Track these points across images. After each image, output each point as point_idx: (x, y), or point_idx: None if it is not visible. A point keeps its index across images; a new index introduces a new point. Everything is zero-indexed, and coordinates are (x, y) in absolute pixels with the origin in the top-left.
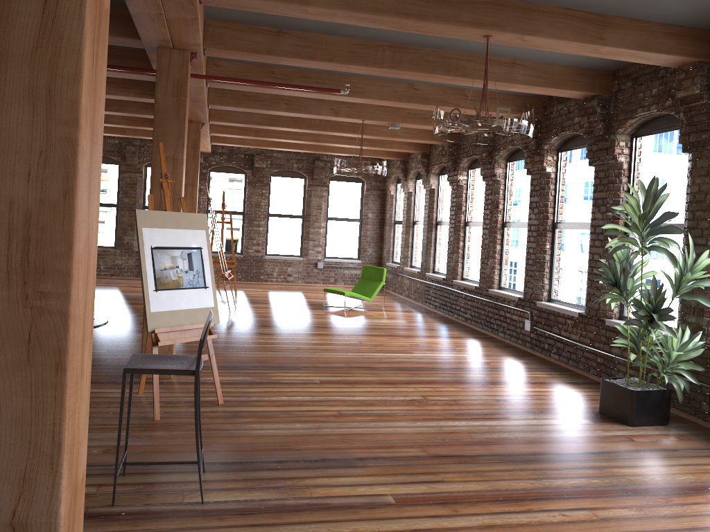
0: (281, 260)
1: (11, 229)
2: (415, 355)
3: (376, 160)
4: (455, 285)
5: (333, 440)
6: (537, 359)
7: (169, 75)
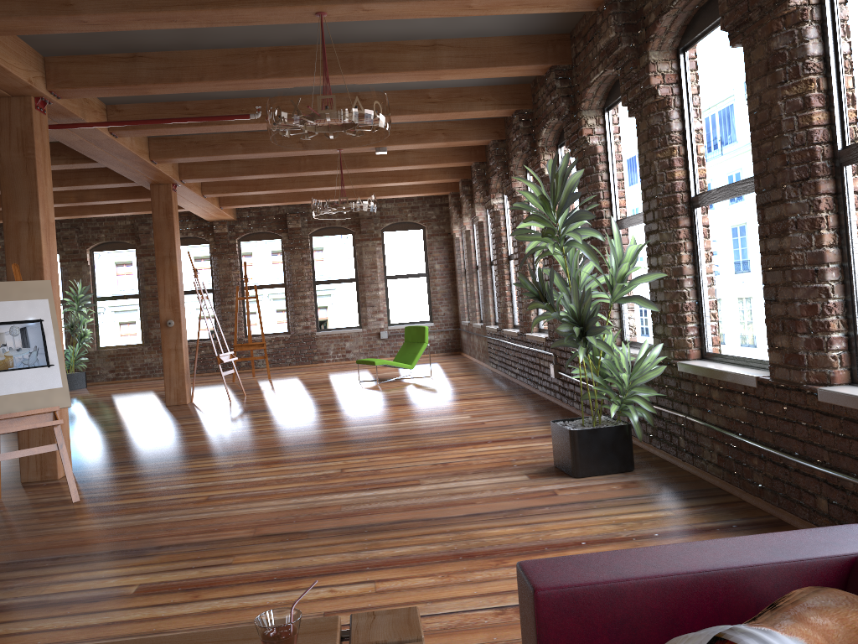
0: (336, 334)
1: None
2: (400, 423)
3: (355, 194)
4: (505, 335)
5: (156, 529)
6: (558, 411)
7: (11, 128)
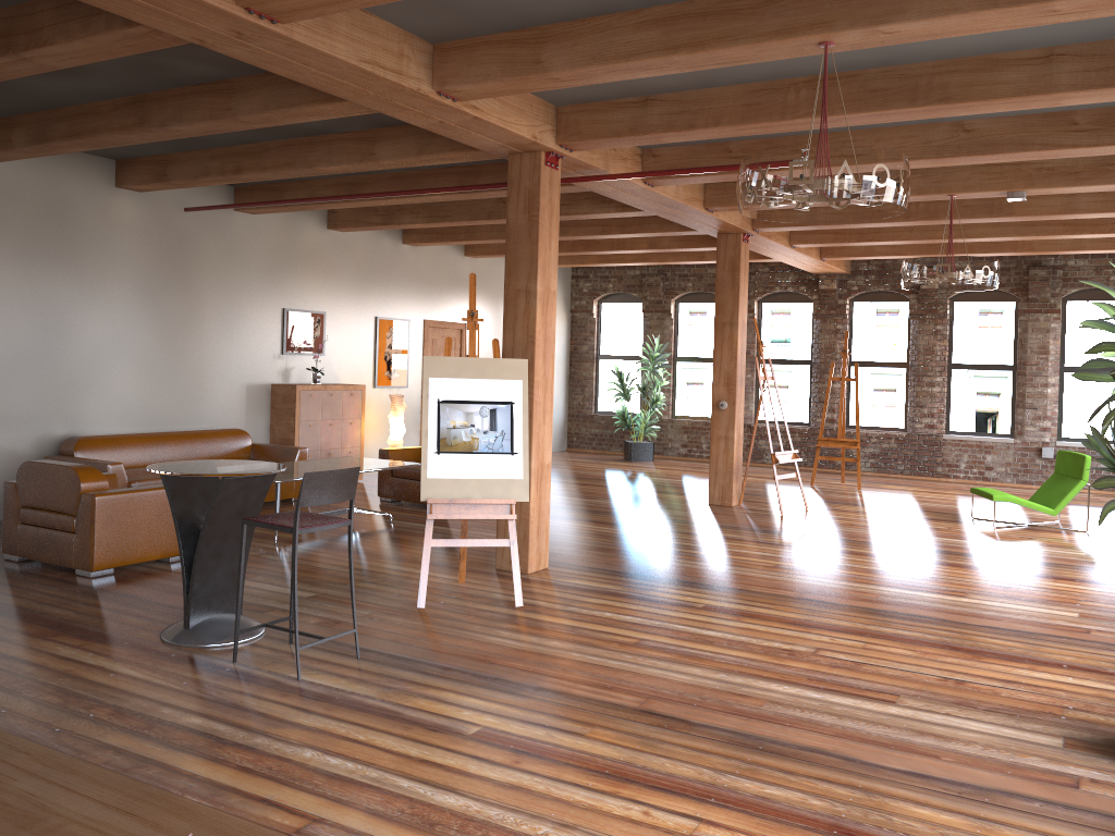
0: (972, 441)
1: None
2: (962, 599)
3: (961, 260)
4: None
5: (555, 665)
6: None
7: (520, 187)
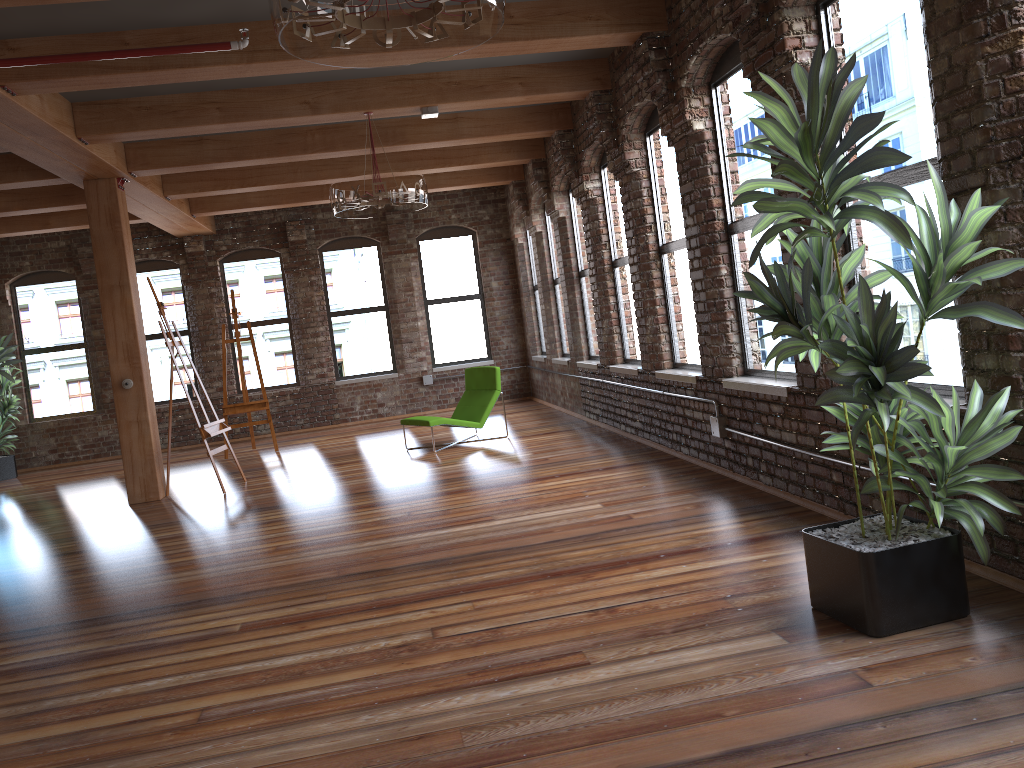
0: (362, 383)
1: None
2: (496, 523)
3: (396, 177)
4: (613, 373)
5: None
6: (736, 489)
7: None
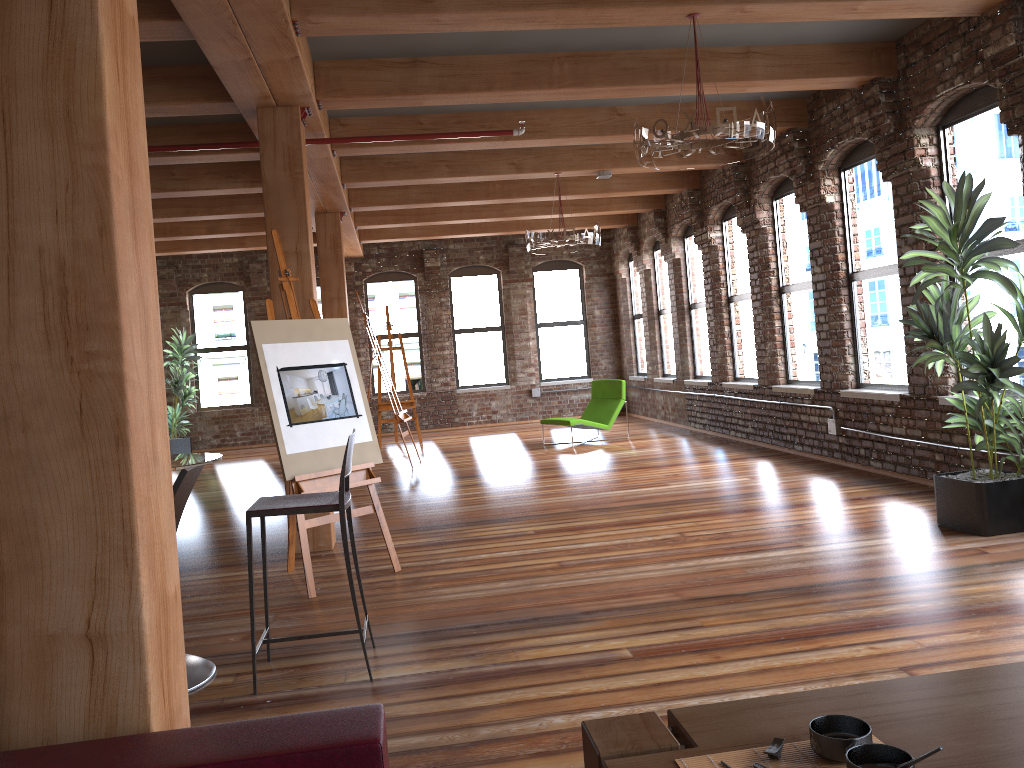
0: (479, 392)
1: (44, 281)
2: (672, 486)
3: (582, 224)
4: (725, 389)
5: (550, 596)
6: (851, 471)
7: (276, 143)
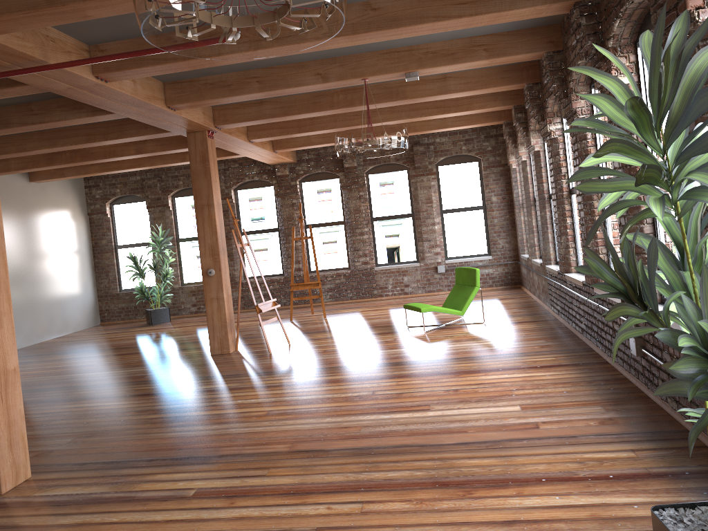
0: (393, 269)
1: None
2: (429, 414)
3: (380, 128)
4: (567, 280)
5: None
6: (645, 408)
7: None
